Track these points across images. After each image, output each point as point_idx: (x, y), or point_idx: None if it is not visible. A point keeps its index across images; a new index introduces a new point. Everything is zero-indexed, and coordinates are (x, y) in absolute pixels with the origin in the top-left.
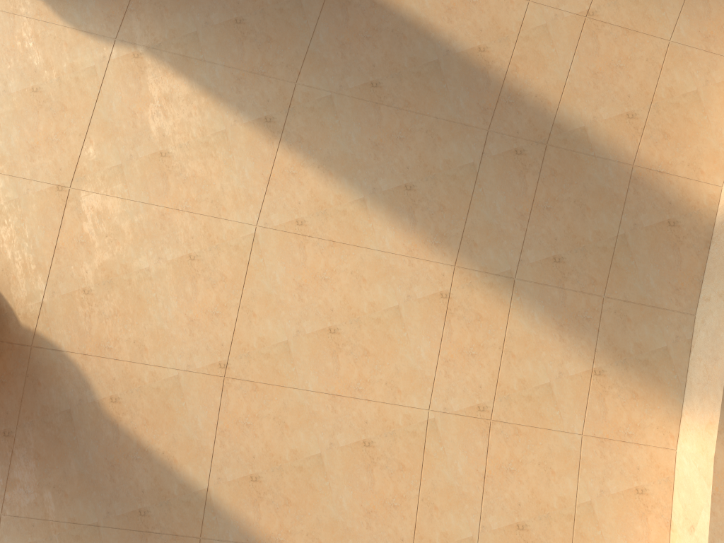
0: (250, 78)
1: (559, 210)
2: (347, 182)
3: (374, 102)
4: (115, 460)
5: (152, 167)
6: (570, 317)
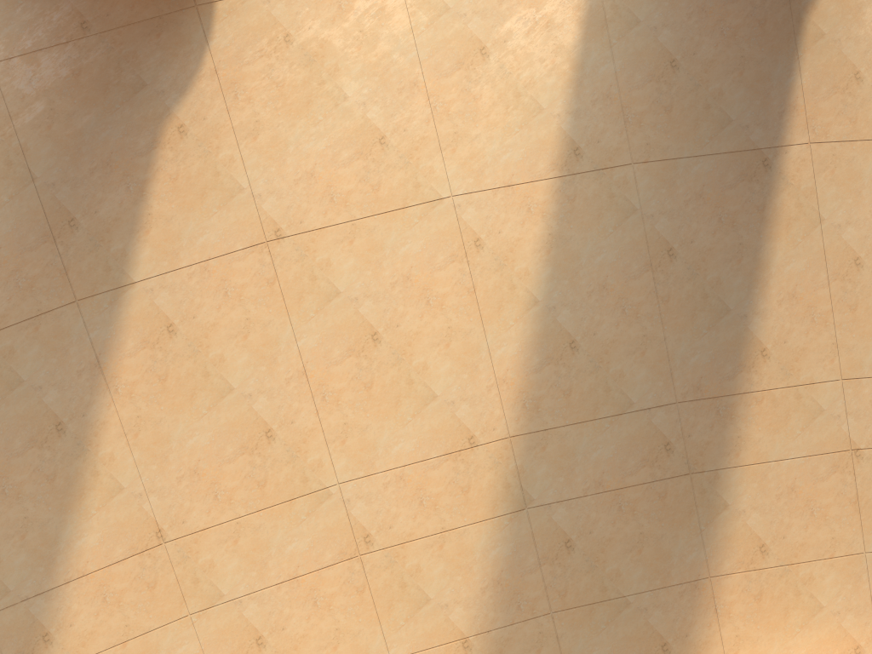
0: (615, 109)
1: (624, 521)
2: (548, 274)
3: (650, 262)
4: (115, 164)
5: (462, 46)
6: (512, 587)
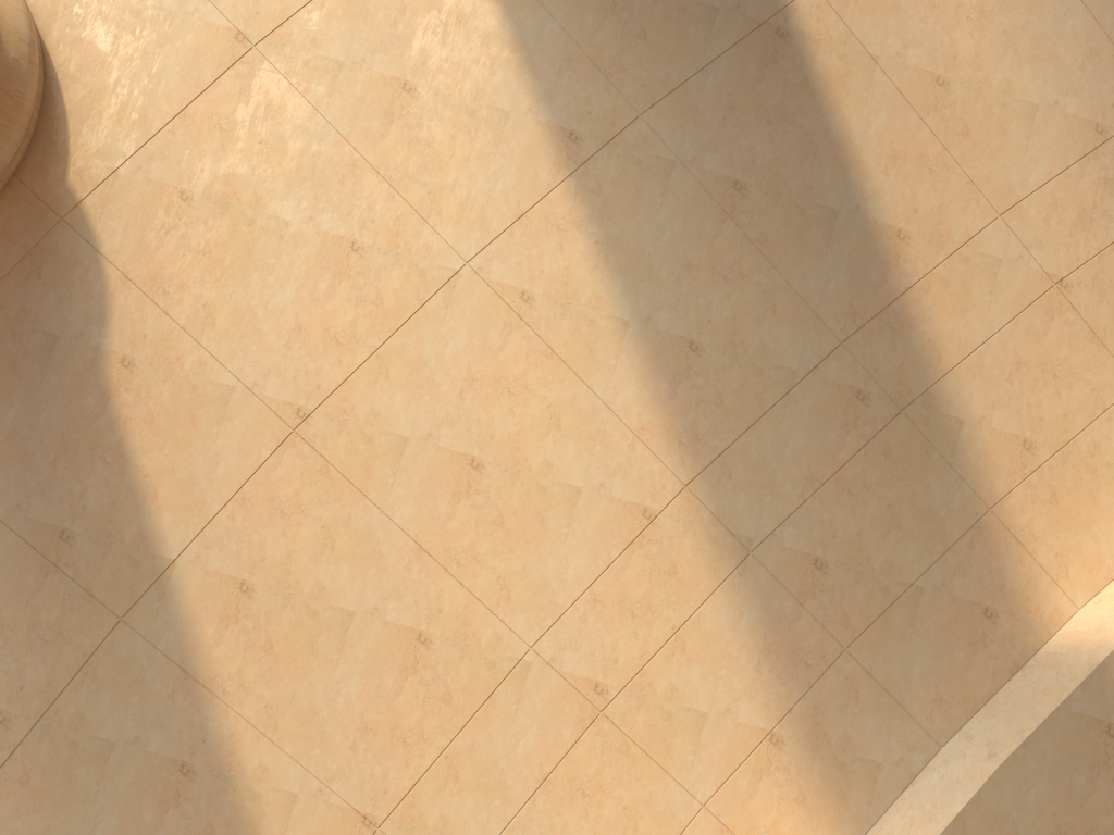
0: (586, 68)
1: (862, 503)
2: (621, 286)
3: (722, 209)
4: (74, 443)
5: (380, 95)
6: (786, 647)
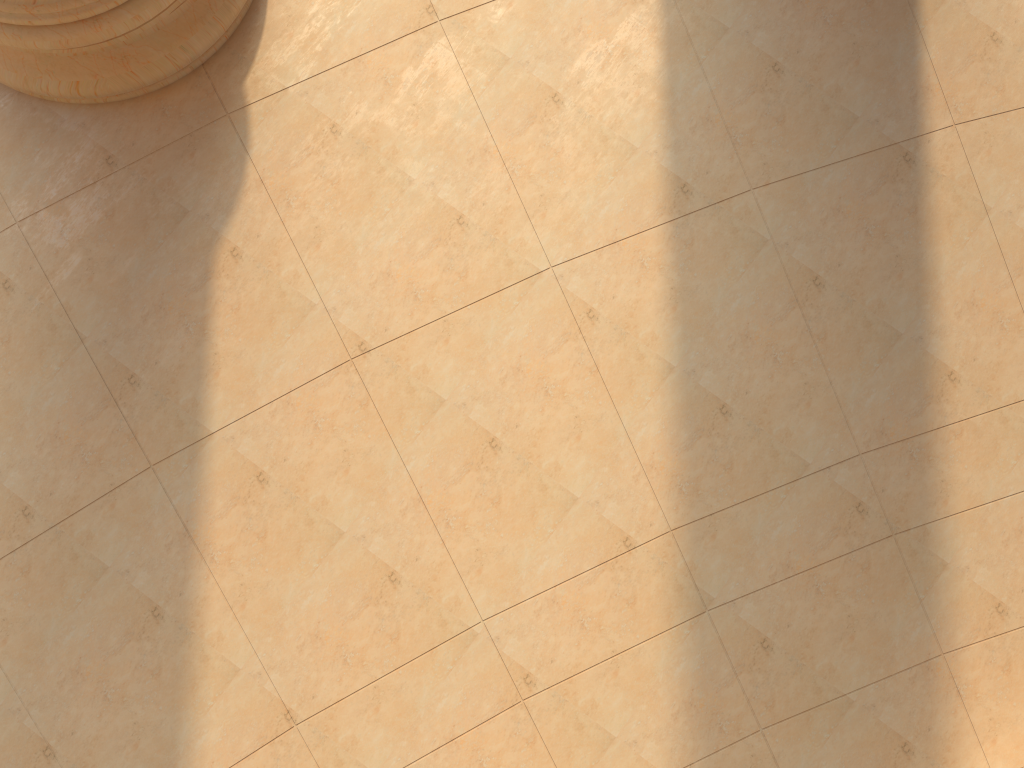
0: (719, 132)
1: (825, 605)
2: (679, 334)
3: (795, 297)
4: (168, 306)
5: (531, 97)
6: (708, 707)
